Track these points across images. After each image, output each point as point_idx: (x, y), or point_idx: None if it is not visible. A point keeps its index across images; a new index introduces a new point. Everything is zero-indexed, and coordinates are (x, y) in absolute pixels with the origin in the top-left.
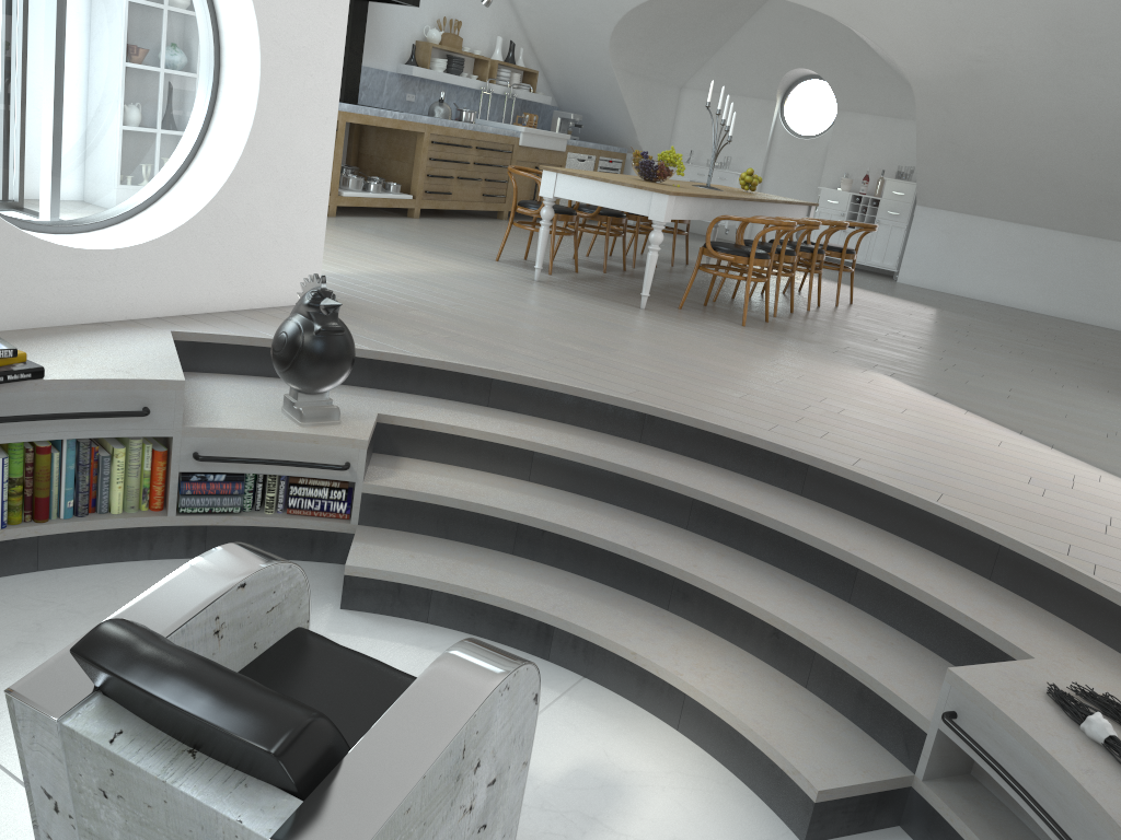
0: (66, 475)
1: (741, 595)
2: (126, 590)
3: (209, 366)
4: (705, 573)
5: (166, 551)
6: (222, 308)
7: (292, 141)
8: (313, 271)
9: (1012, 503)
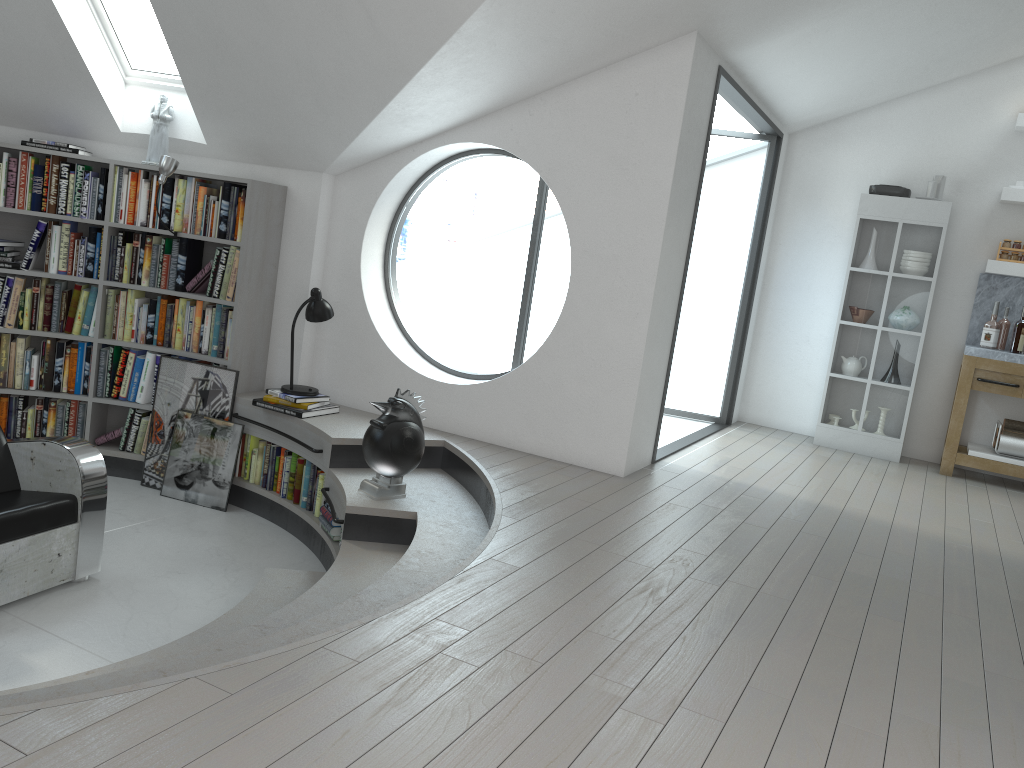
0: (304, 480)
1: (152, 663)
2: (271, 548)
3: (451, 471)
4: (201, 652)
5: (316, 550)
6: (526, 450)
7: (598, 329)
8: (618, 446)
9: (209, 759)
